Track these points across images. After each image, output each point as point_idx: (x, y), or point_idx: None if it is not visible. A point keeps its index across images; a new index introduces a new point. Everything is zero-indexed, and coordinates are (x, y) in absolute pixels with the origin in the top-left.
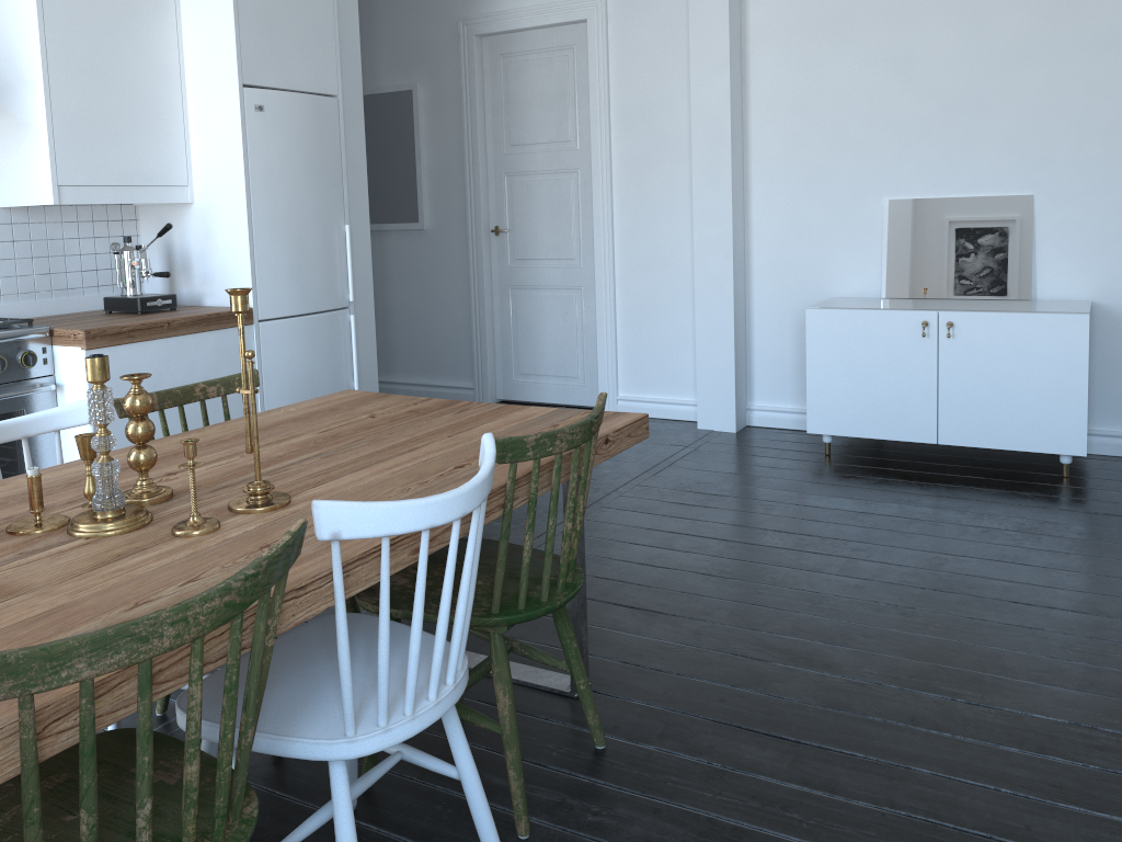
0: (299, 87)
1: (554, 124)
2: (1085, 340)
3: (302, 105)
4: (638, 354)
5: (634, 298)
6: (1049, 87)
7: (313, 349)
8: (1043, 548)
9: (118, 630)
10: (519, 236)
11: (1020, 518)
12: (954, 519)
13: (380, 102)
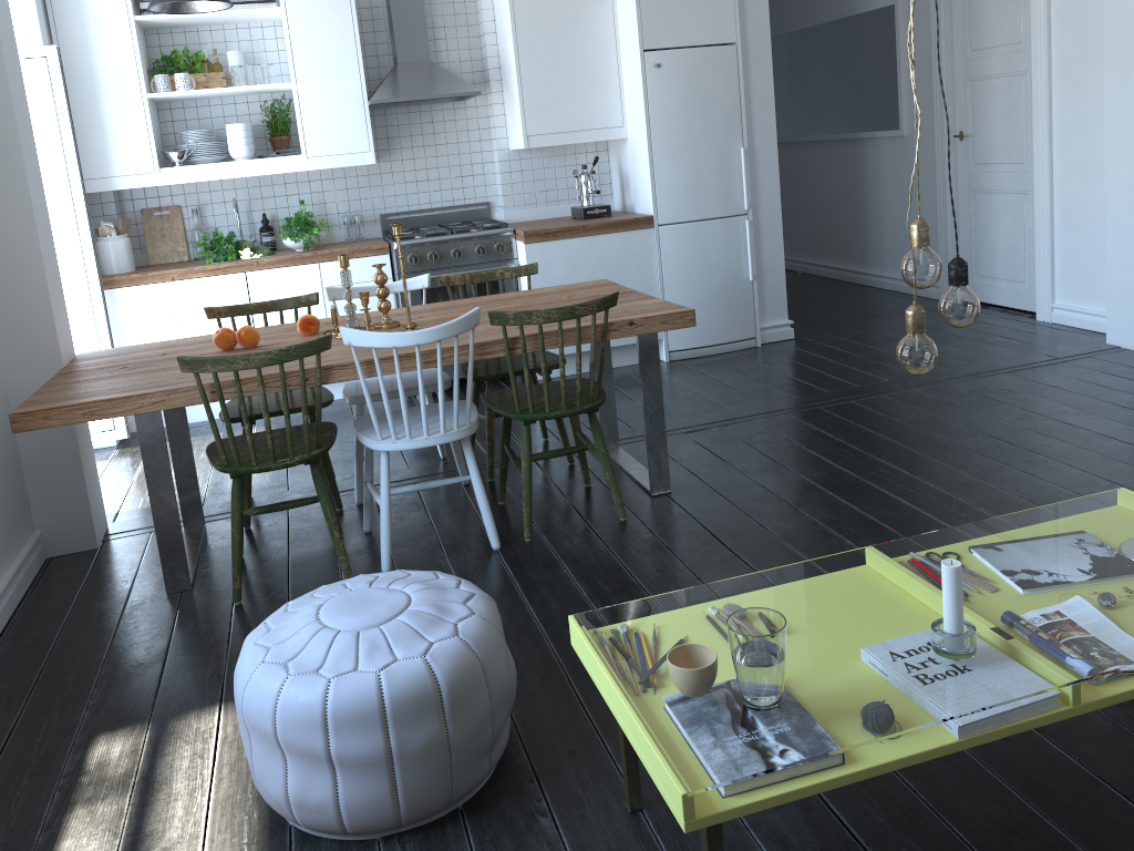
0: (696, 42)
1: (1007, 26)
2: None
3: (697, 57)
4: (1071, 263)
5: (1069, 205)
6: None
7: (708, 247)
8: None
9: (221, 357)
10: (978, 140)
11: None
12: None
13: (872, 18)
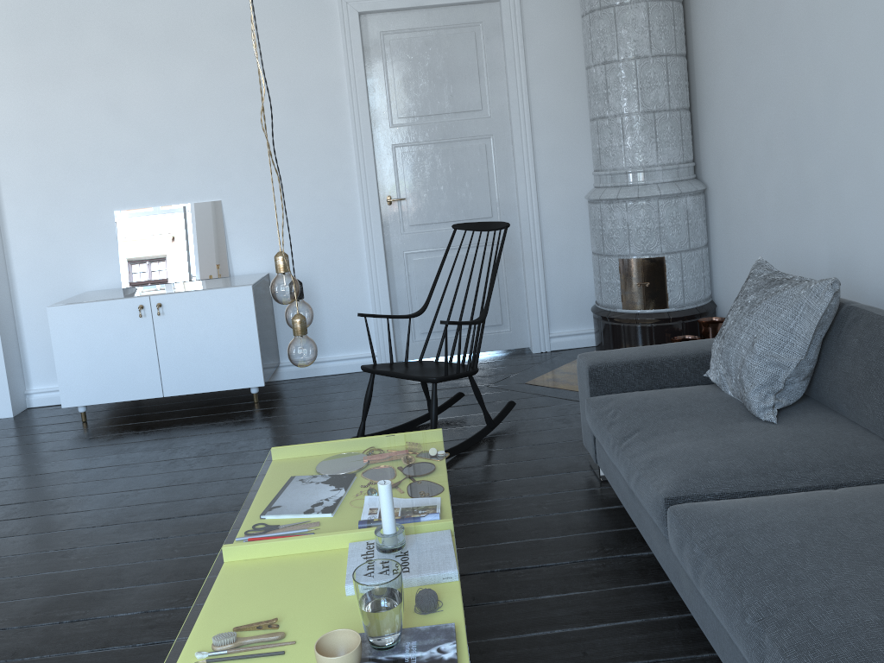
0: None
1: None
2: (252, 304)
3: None
4: None
5: None
6: (220, 122)
7: None
8: (207, 466)
9: None
10: None
11: (205, 444)
12: (155, 457)
13: None
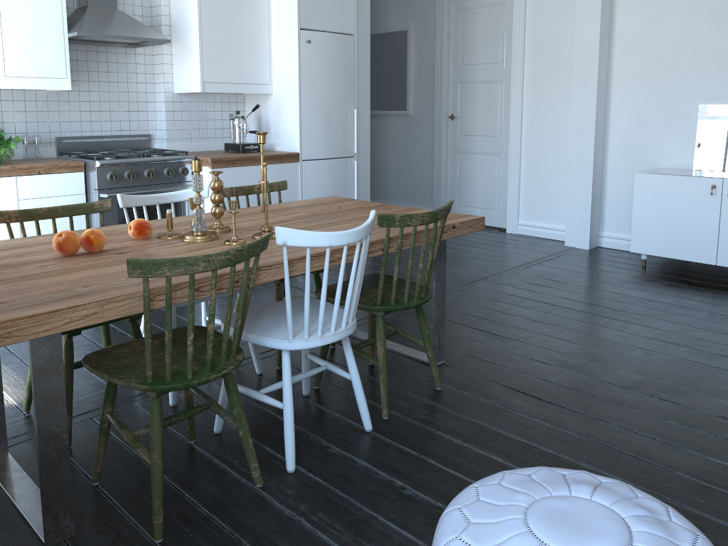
0: (332, 29)
1: (490, 52)
2: None
3: (333, 40)
4: (532, 197)
5: (532, 162)
6: None
7: (332, 178)
8: None
9: (181, 259)
10: (465, 121)
11: None
12: (709, 309)
13: (388, 37)
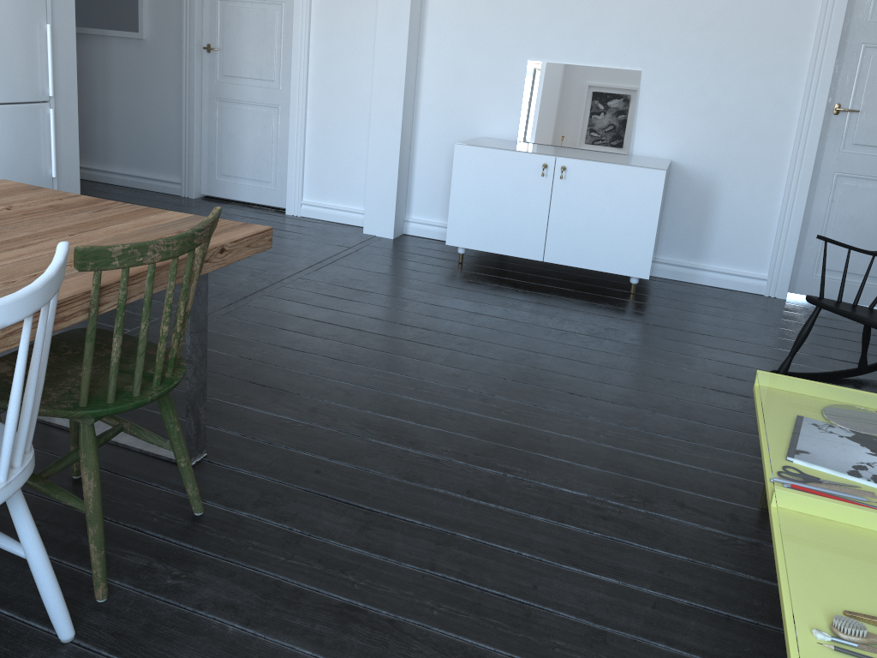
0: None
1: None
2: (660, 191)
3: None
4: (321, 168)
5: (322, 120)
6: None
7: (9, 136)
8: (603, 350)
9: None
10: (228, 55)
11: (592, 324)
12: (543, 322)
13: None
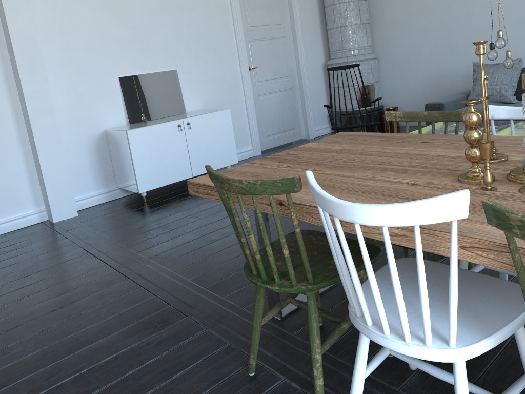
0: None
1: None
2: (230, 119)
3: None
4: None
5: None
6: (173, 24)
7: None
8: None
9: None
10: None
11: None
12: None
13: None
